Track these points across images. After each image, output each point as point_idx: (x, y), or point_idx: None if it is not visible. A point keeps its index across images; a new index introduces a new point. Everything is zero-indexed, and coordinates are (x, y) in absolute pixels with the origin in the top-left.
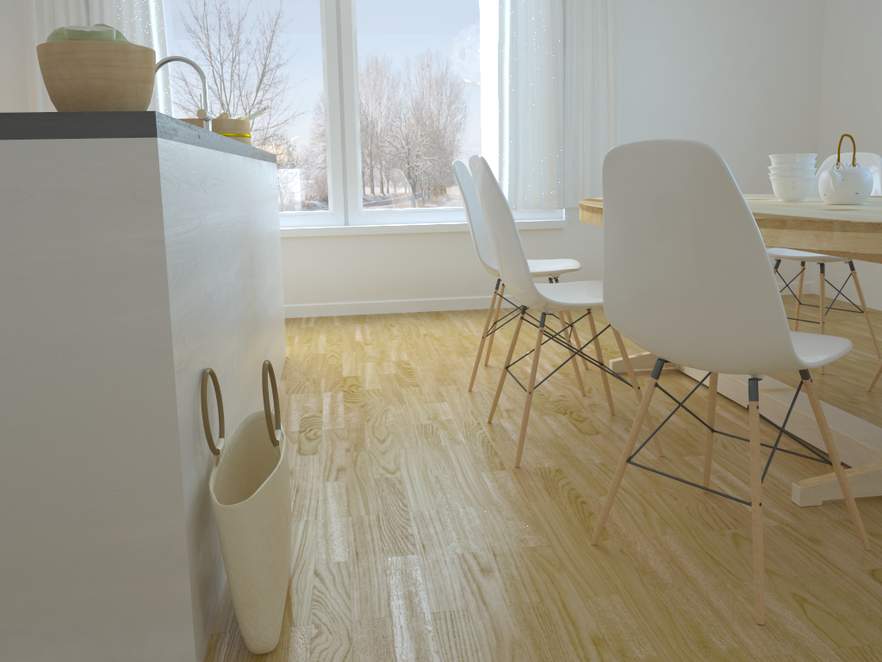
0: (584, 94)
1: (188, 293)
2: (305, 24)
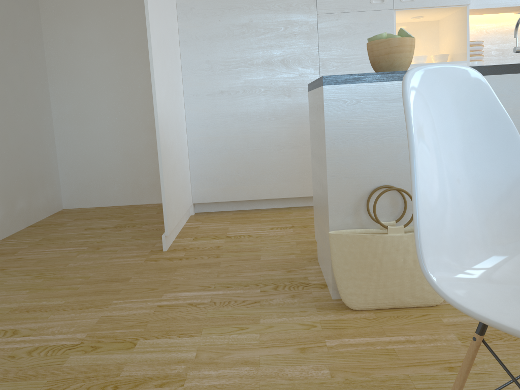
0: None
1: (362, 148)
2: None
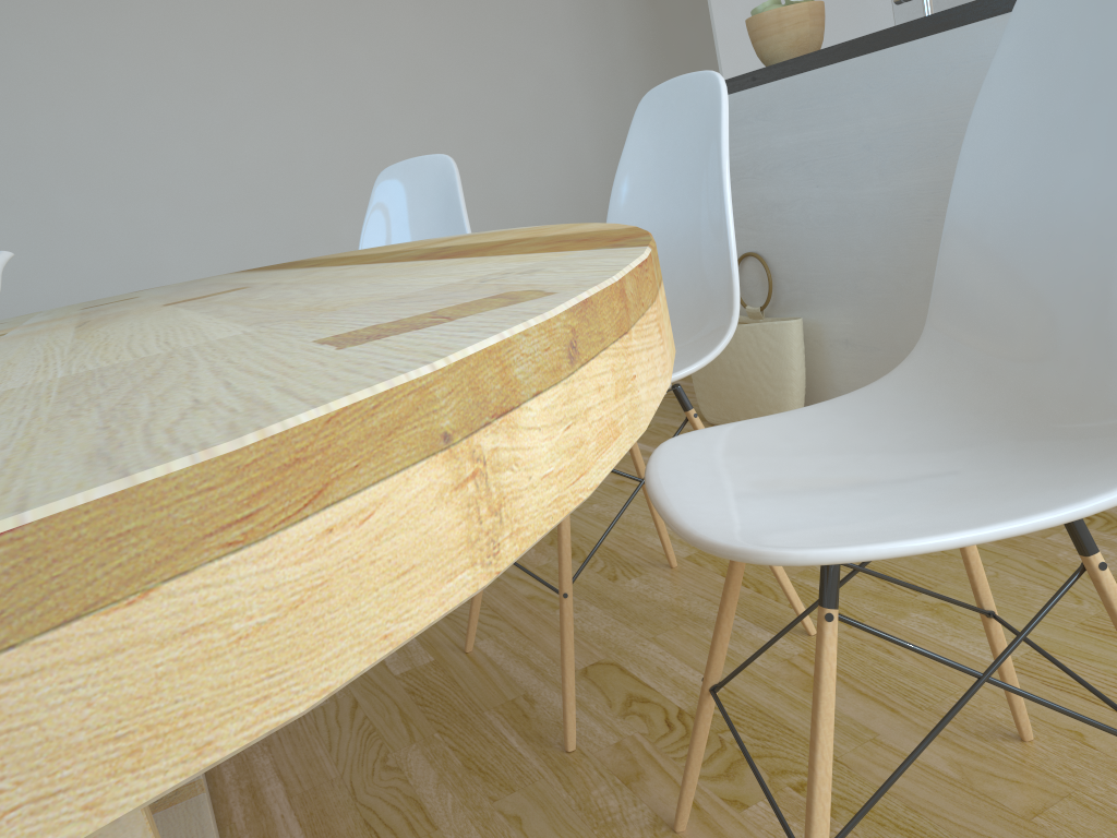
0: None
1: None
2: None
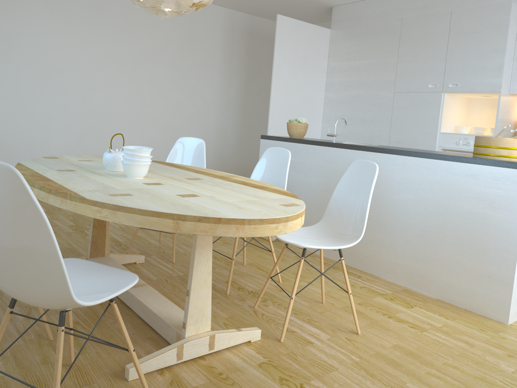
0: None
1: None
2: None
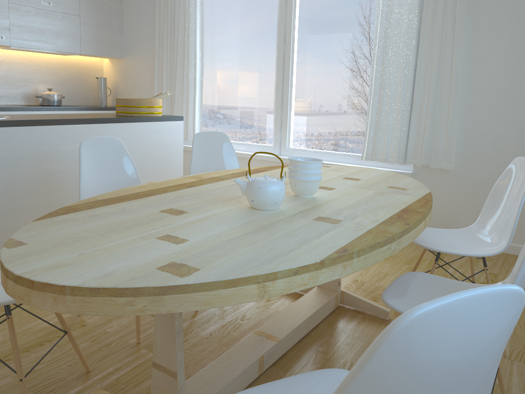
0: (430, 81)
1: None
2: (269, 36)
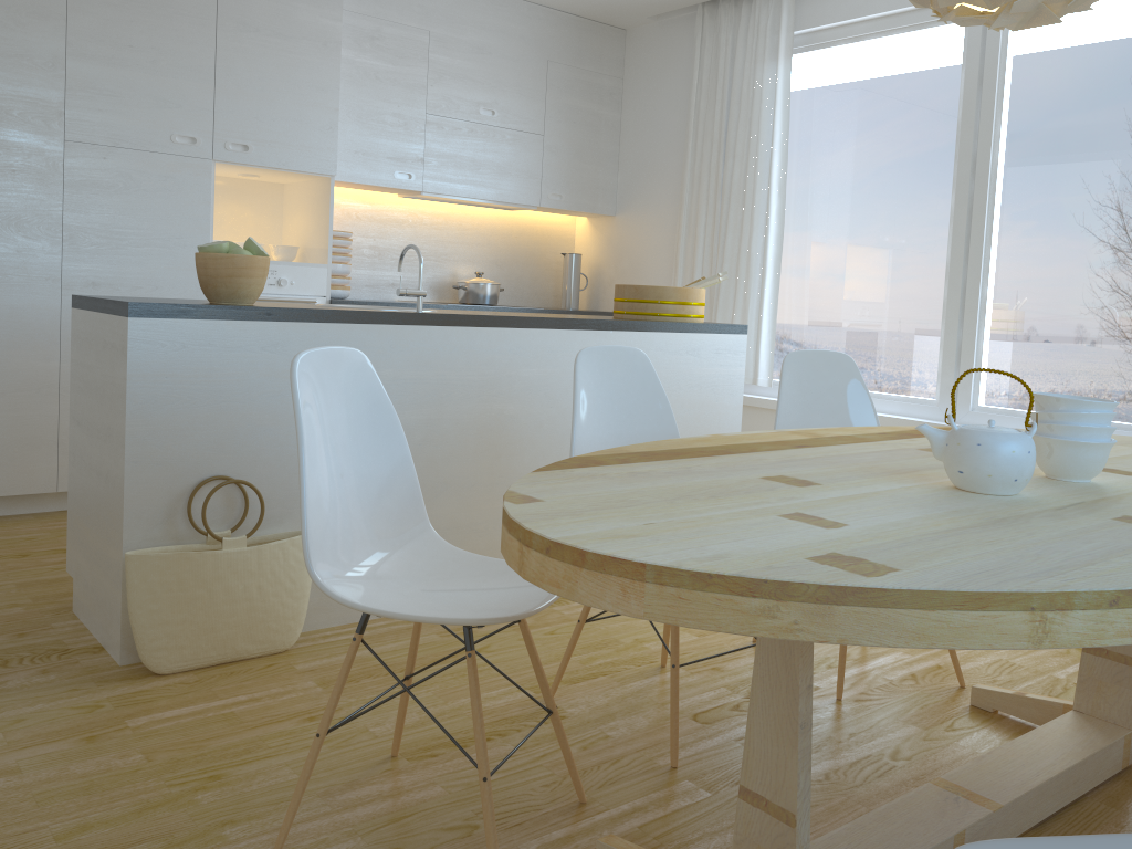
0: None
1: (186, 418)
2: (937, 163)
